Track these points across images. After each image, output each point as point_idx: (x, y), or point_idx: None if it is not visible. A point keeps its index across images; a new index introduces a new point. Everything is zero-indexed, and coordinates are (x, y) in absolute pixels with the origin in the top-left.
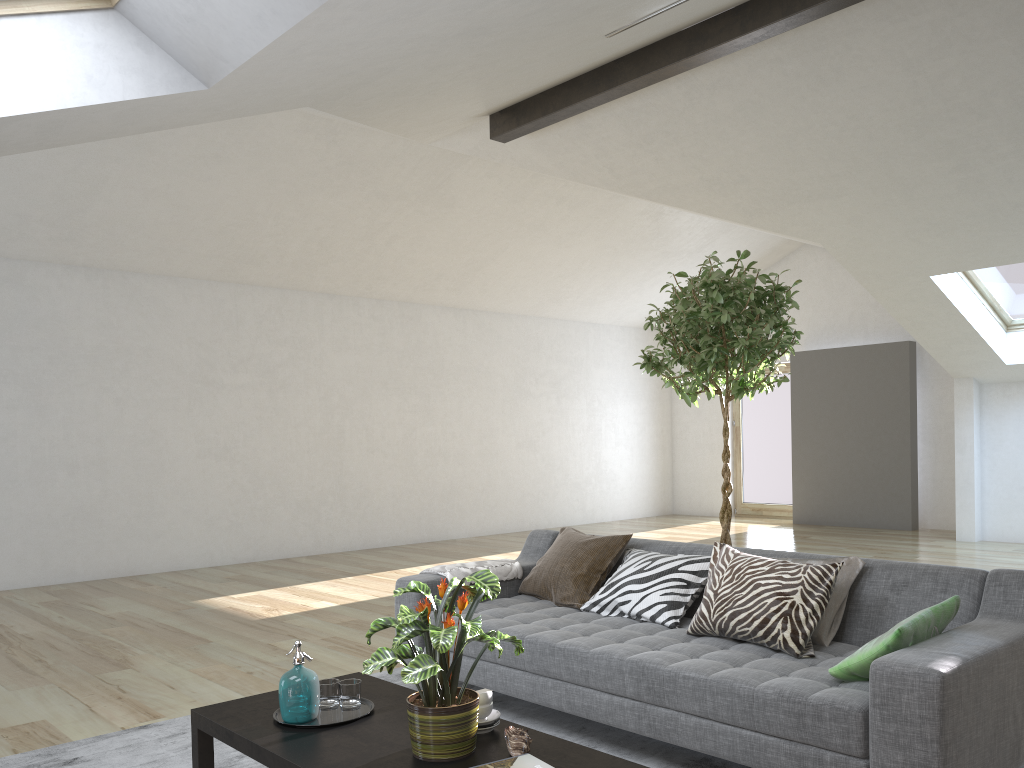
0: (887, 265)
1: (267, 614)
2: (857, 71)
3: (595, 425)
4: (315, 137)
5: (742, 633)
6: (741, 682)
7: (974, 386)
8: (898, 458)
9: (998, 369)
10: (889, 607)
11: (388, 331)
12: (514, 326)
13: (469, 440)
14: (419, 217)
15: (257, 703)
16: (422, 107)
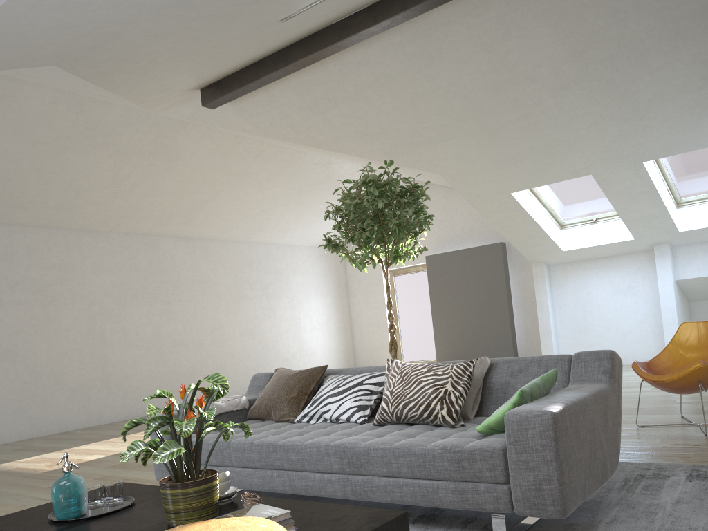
0: (483, 187)
1: (48, 468)
2: (453, 51)
3: (296, 316)
4: (66, 108)
5: (413, 417)
6: (416, 445)
7: (545, 267)
8: (502, 320)
9: (558, 254)
10: (511, 388)
11: (135, 256)
12: (231, 249)
13: (204, 332)
14: (153, 169)
15: (34, 512)
16: (147, 76)
